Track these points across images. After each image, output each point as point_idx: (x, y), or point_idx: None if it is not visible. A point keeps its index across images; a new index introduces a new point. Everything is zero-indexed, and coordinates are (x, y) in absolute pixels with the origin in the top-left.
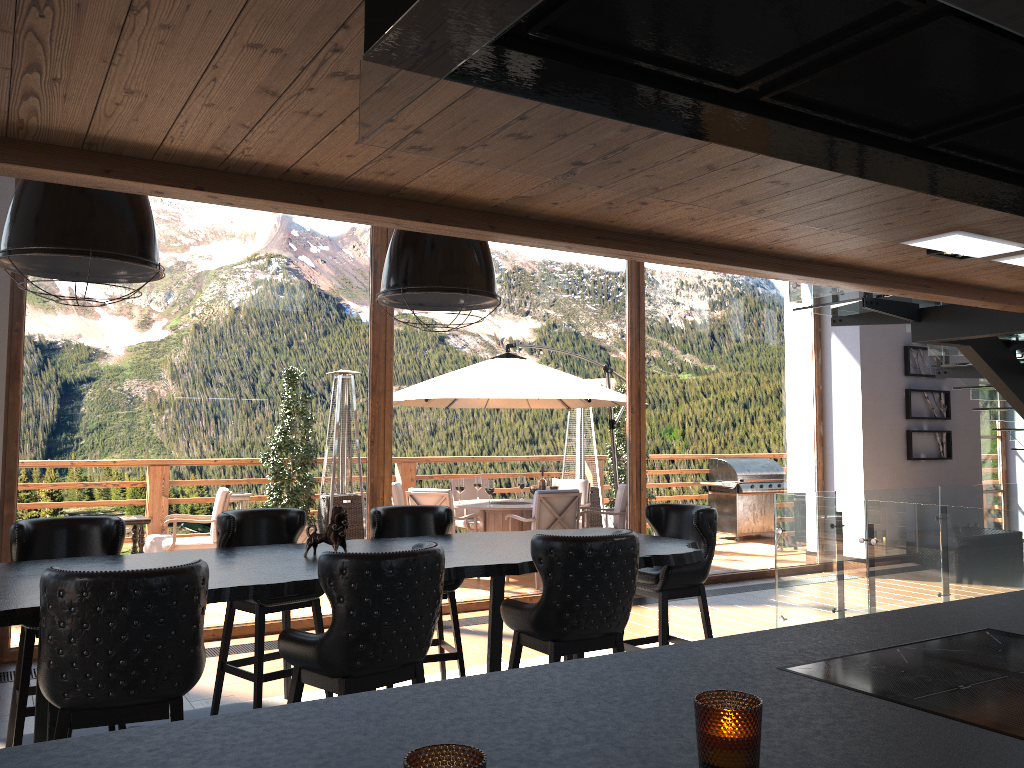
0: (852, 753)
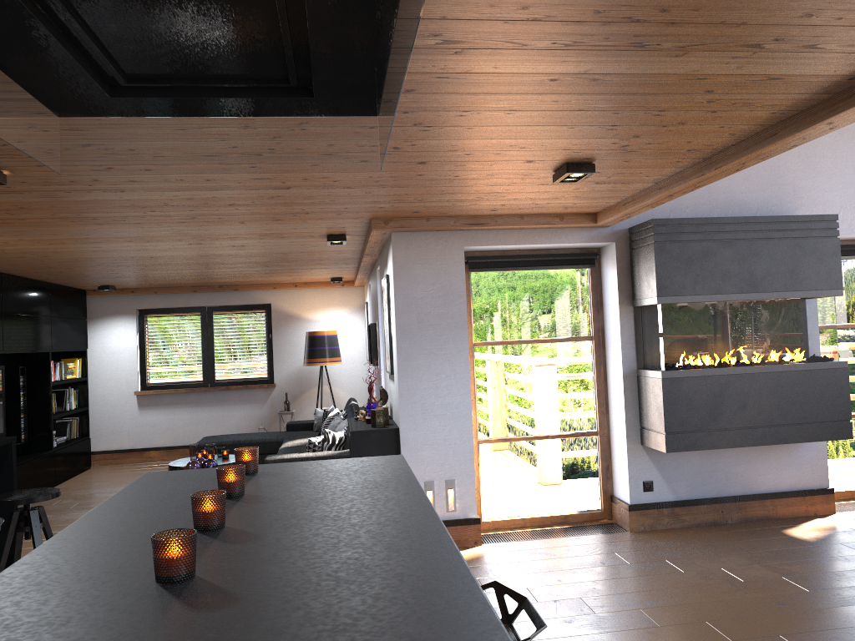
0: (128, 614)
